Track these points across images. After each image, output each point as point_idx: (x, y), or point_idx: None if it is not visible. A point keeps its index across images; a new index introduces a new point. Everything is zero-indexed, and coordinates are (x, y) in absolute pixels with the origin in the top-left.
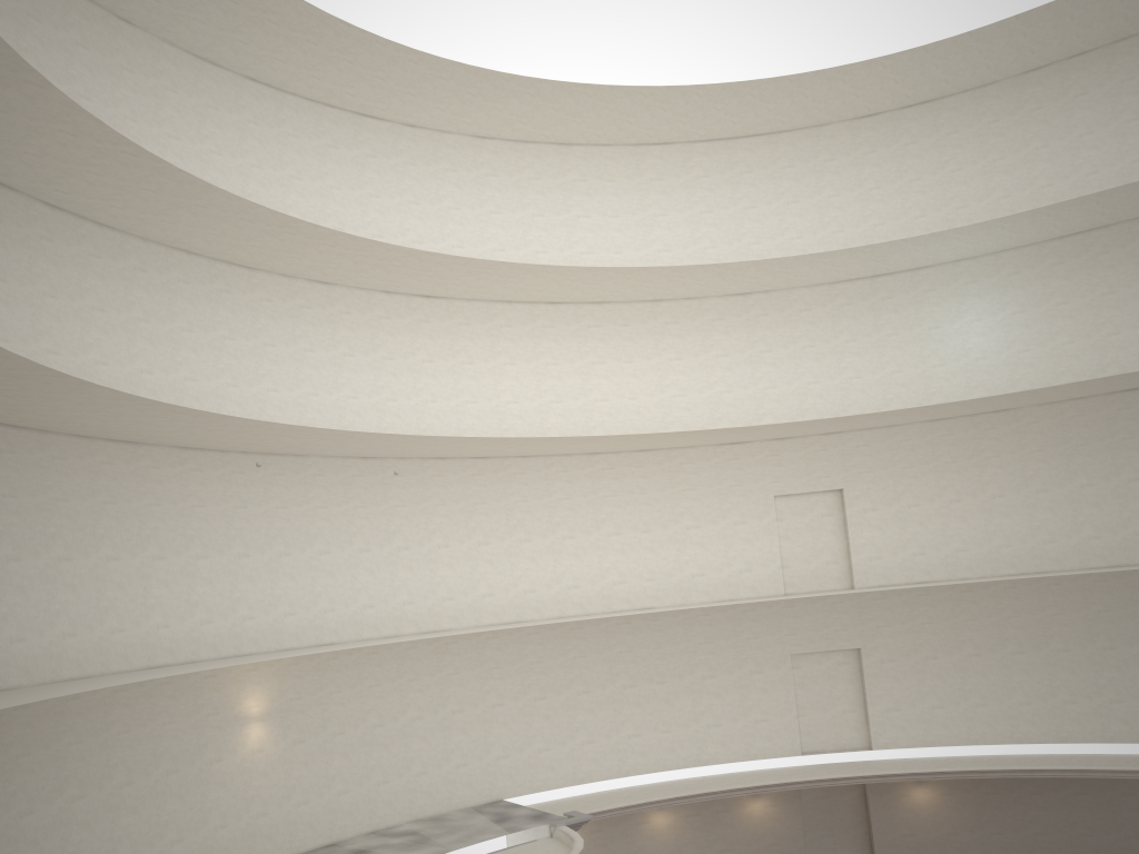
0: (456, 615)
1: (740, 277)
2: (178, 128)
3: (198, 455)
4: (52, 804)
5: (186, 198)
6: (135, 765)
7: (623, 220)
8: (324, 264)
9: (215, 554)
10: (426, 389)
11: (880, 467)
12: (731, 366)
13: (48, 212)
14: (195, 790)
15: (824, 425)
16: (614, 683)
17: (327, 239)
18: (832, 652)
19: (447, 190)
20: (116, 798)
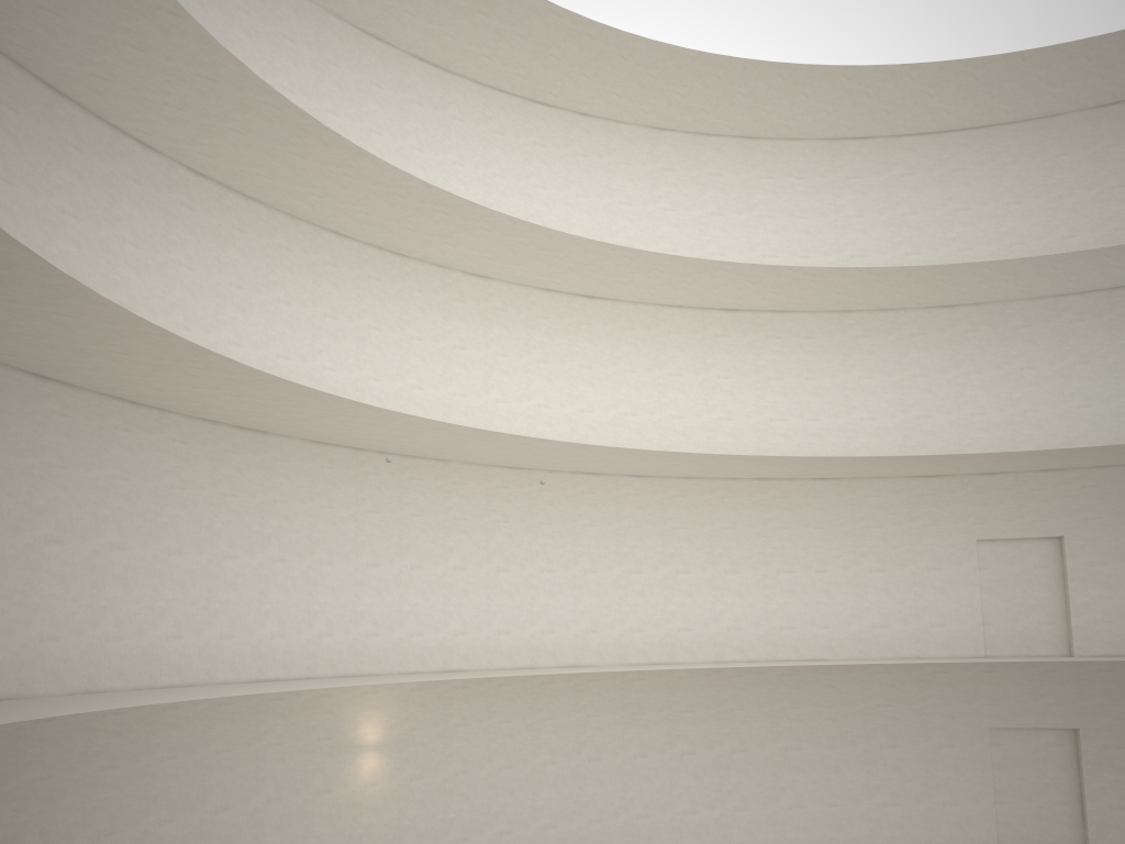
0: (600, 650)
1: (949, 284)
2: (338, 104)
3: (331, 451)
4: (136, 826)
5: (334, 165)
6: (233, 789)
7: (812, 222)
8: (480, 252)
9: (340, 560)
10: (582, 397)
11: (1112, 513)
12: (931, 388)
13: (191, 179)
14: (297, 822)
15: (1046, 458)
16: (775, 743)
17: (484, 222)
18: (1041, 730)
19: (619, 184)
20: (208, 825)
